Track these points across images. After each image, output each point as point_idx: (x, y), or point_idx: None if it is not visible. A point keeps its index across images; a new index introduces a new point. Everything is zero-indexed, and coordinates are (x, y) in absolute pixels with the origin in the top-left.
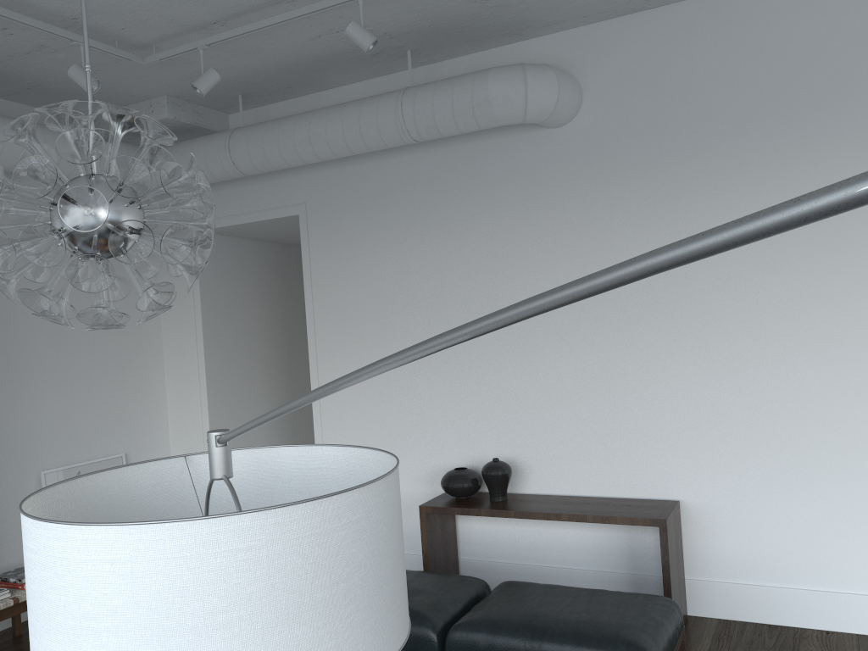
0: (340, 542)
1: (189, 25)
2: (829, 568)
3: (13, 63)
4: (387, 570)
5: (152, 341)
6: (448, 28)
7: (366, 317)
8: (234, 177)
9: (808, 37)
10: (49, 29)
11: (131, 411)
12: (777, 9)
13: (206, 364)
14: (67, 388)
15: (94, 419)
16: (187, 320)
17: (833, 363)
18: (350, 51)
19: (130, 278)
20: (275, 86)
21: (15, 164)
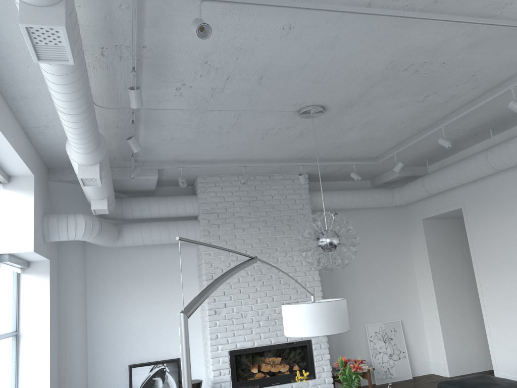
0: (318, 310)
1: (388, 148)
2: None
3: (338, 171)
4: (331, 318)
5: (409, 269)
6: (501, 118)
7: (497, 255)
8: (428, 195)
9: None
10: (342, 163)
11: (402, 301)
12: None
13: (433, 279)
14: (373, 290)
15: (385, 304)
16: (423, 260)
17: None
18: (461, 136)
19: (396, 242)
20: (439, 154)
21: (343, 206)
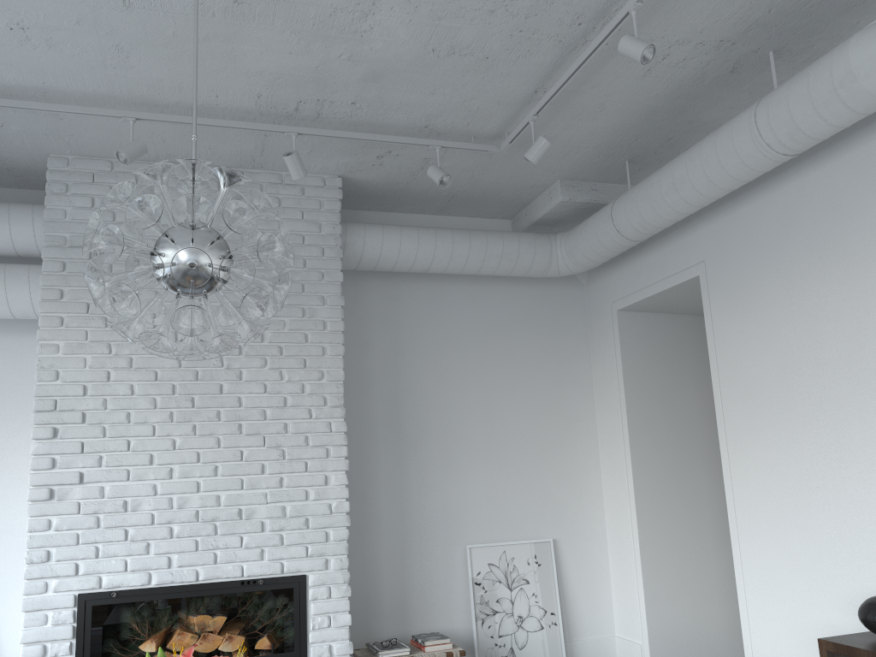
0: None
1: (516, 102)
2: None
3: (420, 180)
4: None
5: (584, 426)
6: (797, 4)
7: (773, 386)
8: (625, 246)
9: None
10: (405, 141)
11: (561, 496)
12: None
13: (631, 449)
14: (494, 468)
15: (521, 500)
16: (614, 404)
17: None
18: (699, 76)
19: (559, 363)
20: (653, 141)
21: (429, 265)
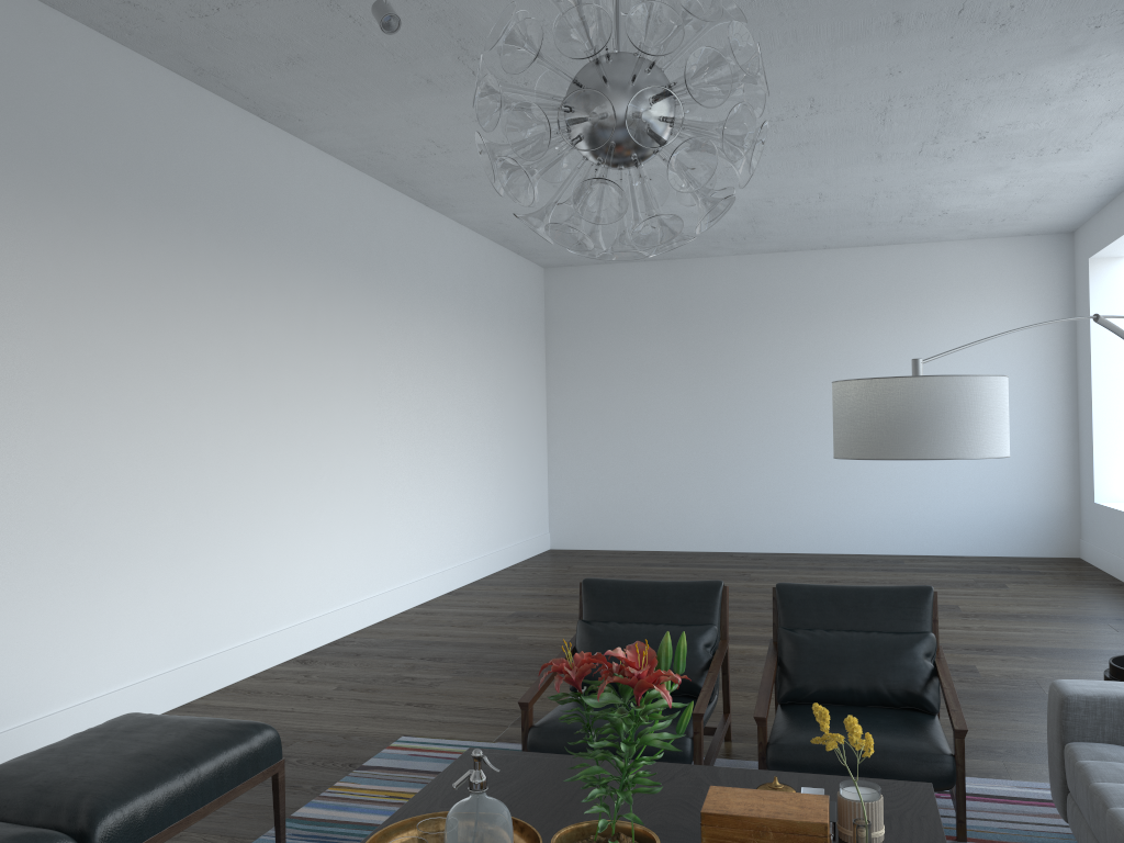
0: None
1: None
2: (38, 691)
3: None
4: None
5: None
6: None
7: None
8: None
9: (42, 78)
10: None
11: None
12: (18, 27)
13: None
14: None
15: None
16: None
17: (50, 449)
18: None
19: None
20: None
21: None
